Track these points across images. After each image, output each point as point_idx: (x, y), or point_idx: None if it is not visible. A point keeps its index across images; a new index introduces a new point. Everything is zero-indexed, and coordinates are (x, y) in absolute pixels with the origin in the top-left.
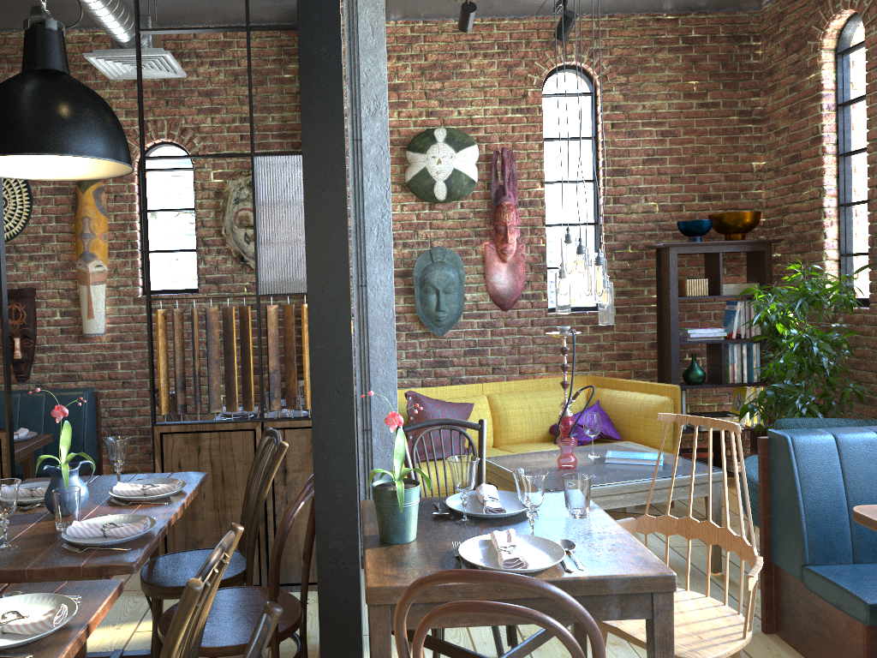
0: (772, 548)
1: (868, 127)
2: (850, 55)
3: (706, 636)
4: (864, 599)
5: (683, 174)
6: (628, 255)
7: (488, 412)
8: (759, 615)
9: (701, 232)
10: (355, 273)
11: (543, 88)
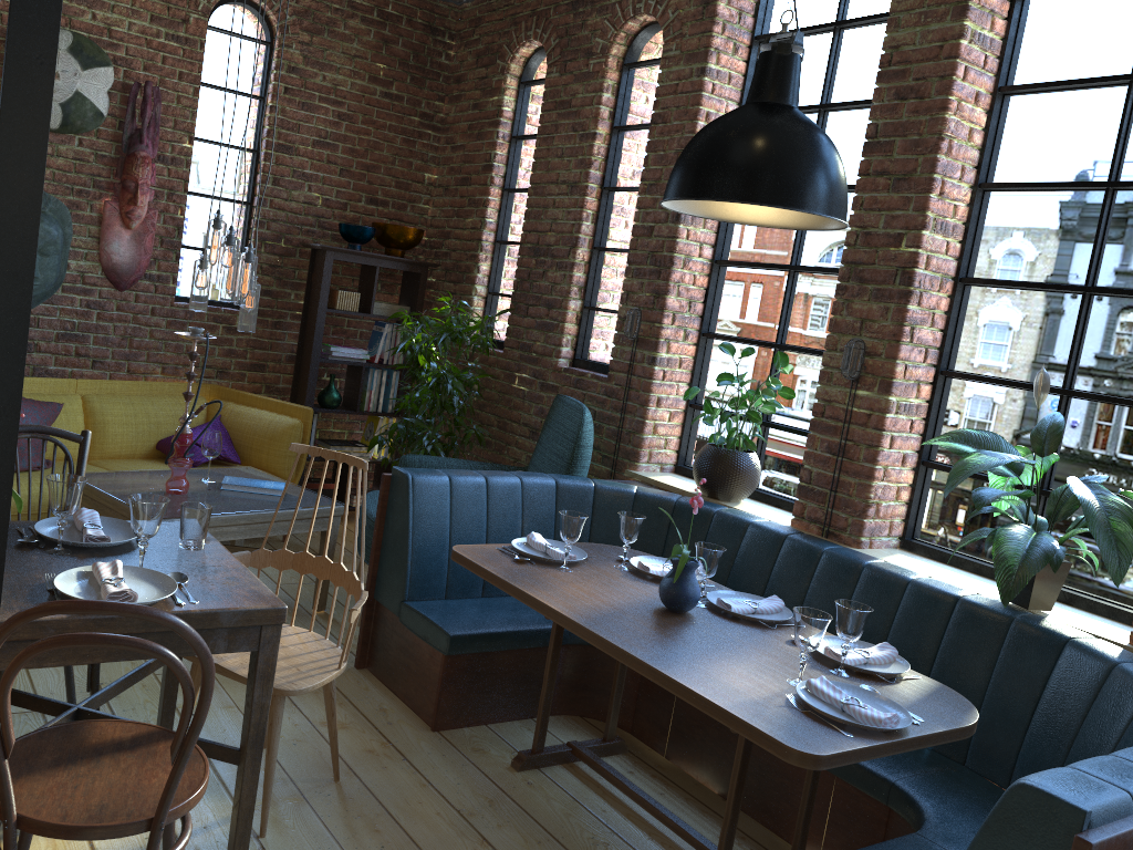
0: (377, 585)
1: (533, 169)
2: (531, 88)
3: (305, 668)
4: (448, 631)
5: (355, 168)
6: (280, 250)
7: (81, 417)
8: (354, 651)
9: (362, 240)
10: None
11: (210, 18)
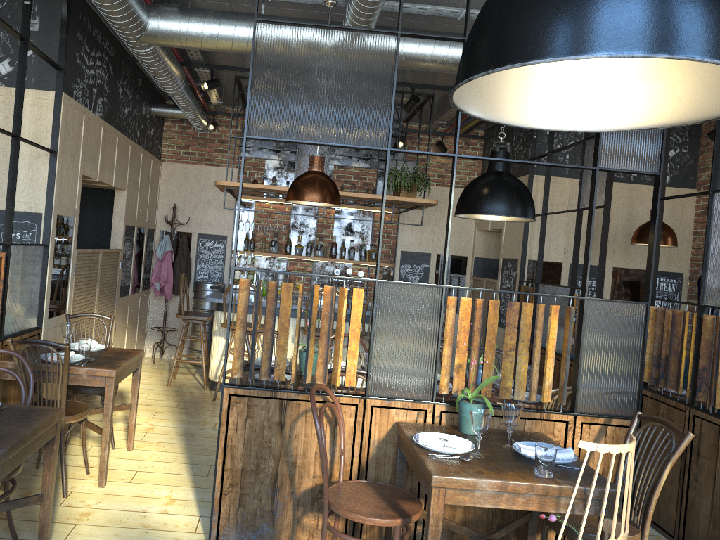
0: None
1: None
2: None
3: None
4: None
5: None
6: None
7: None
8: None
9: None
10: None
11: None
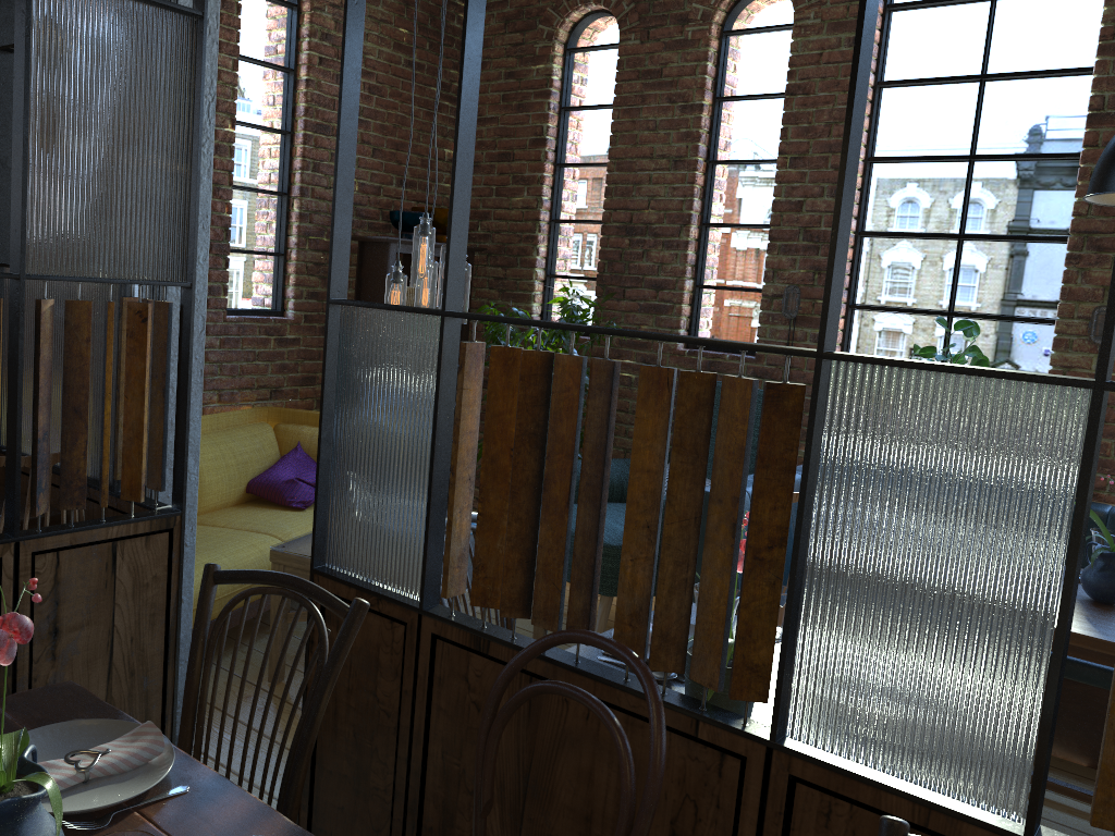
0: None
1: (612, 143)
2: (580, 55)
3: None
4: None
5: (385, 148)
6: (323, 245)
7: None
8: None
9: None
10: None
11: None
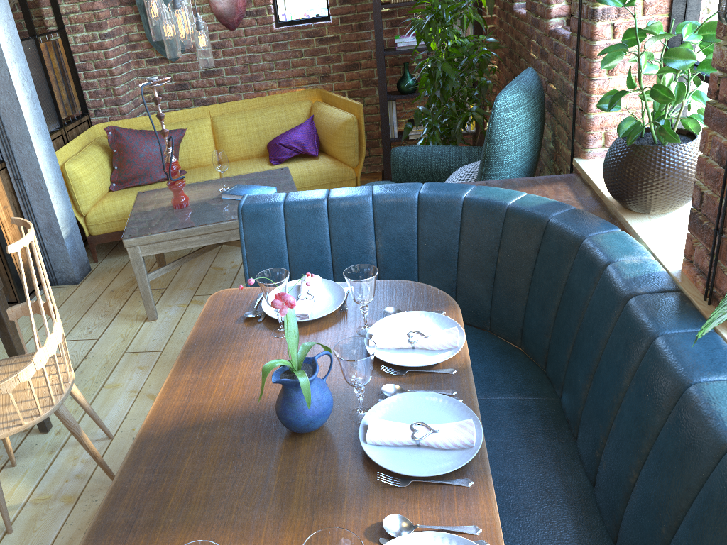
0: None
1: None
2: None
3: (0, 420)
4: None
5: None
6: None
7: (207, 134)
8: None
9: None
10: None
11: None
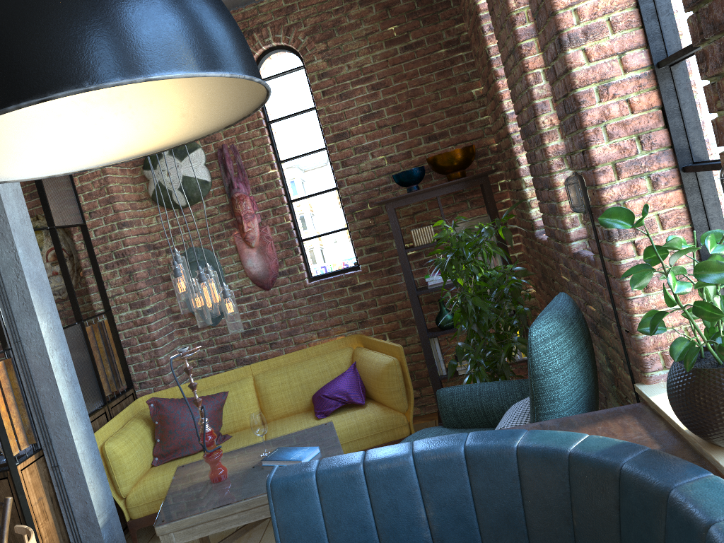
0: None
1: (498, 50)
2: None
3: None
4: None
5: (404, 121)
6: (368, 213)
7: (250, 394)
8: None
9: (411, 182)
10: (10, 331)
11: None
